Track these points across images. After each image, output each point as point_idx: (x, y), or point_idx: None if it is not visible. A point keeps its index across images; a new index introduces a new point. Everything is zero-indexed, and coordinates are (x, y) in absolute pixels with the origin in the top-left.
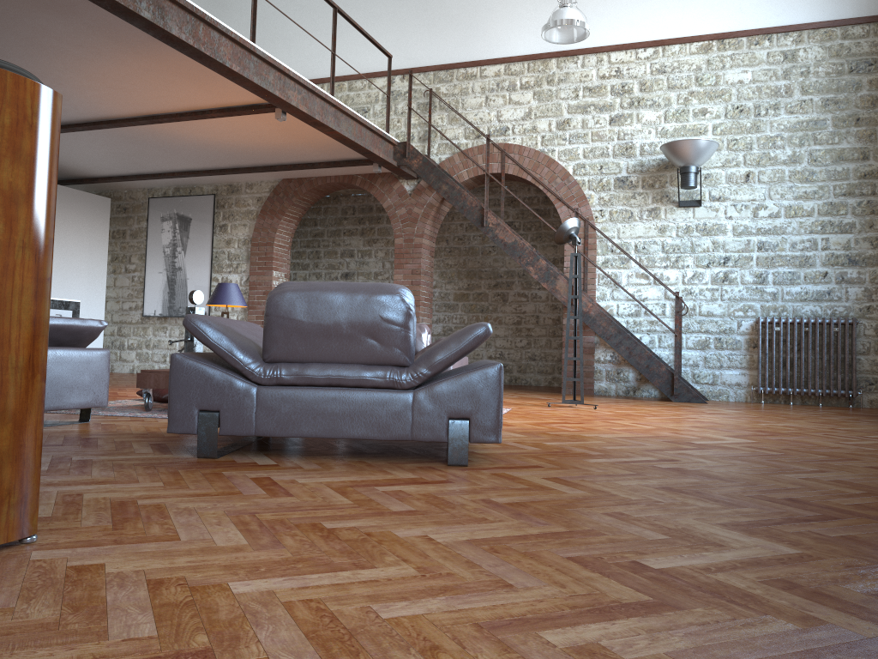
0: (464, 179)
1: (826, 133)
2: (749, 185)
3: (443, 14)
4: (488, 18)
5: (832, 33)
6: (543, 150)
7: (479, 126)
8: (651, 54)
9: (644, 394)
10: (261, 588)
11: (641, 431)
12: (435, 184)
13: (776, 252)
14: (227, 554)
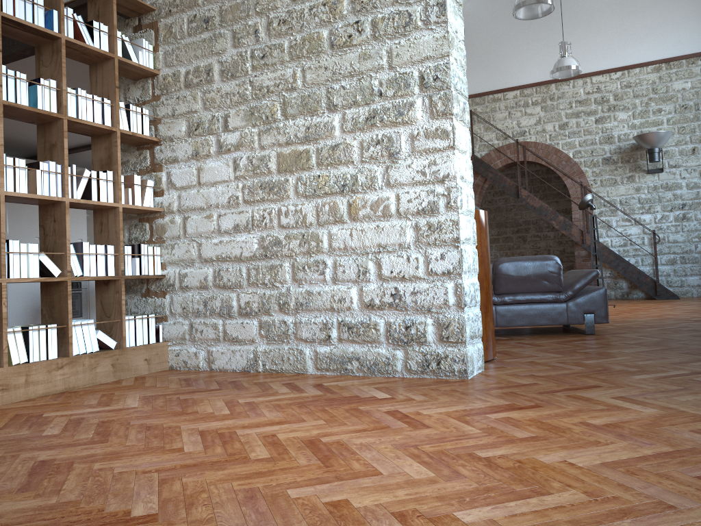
0: (498, 167)
1: None
2: (695, 156)
3: (474, 60)
4: (505, 61)
5: None
6: (551, 144)
7: (506, 131)
8: (620, 75)
9: (634, 296)
10: (592, 362)
11: (656, 316)
12: (484, 173)
13: None
14: (564, 357)
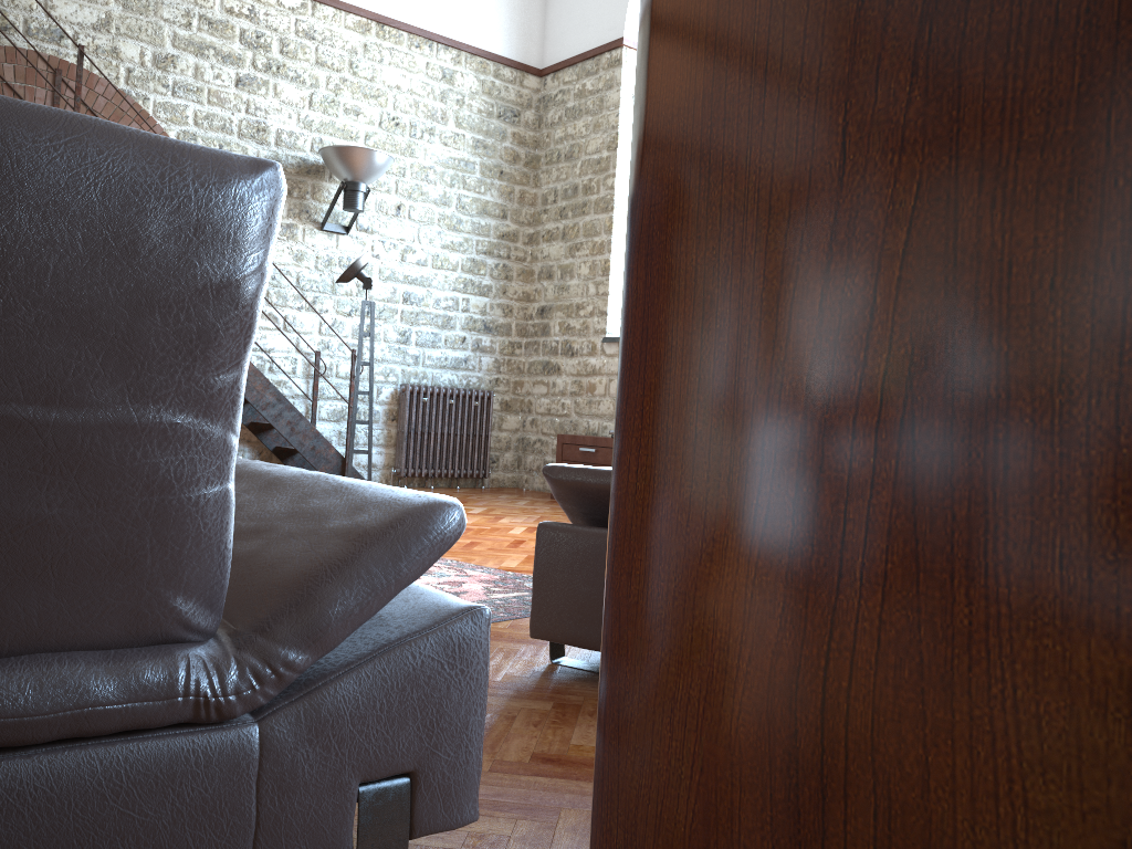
0: None
1: (474, 179)
2: (400, 220)
3: None
4: None
5: (487, 67)
6: (129, 93)
7: (8, 11)
8: (298, 6)
9: None
10: None
11: None
12: None
13: (420, 307)
14: None
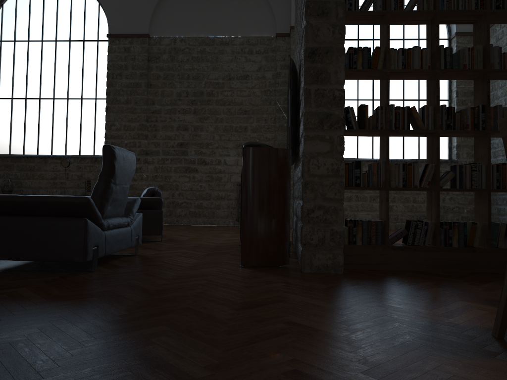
0: None
1: None
2: None
3: None
4: None
5: None
6: None
7: None
8: None
9: None
10: None
11: None
12: None
13: None
14: None
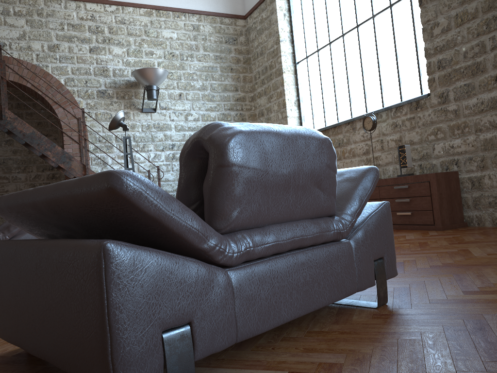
0: None
1: (217, 74)
2: (182, 101)
3: None
4: None
5: (215, 19)
6: (38, 65)
7: None
8: (115, 10)
9: None
10: None
11: None
12: None
13: None
14: None
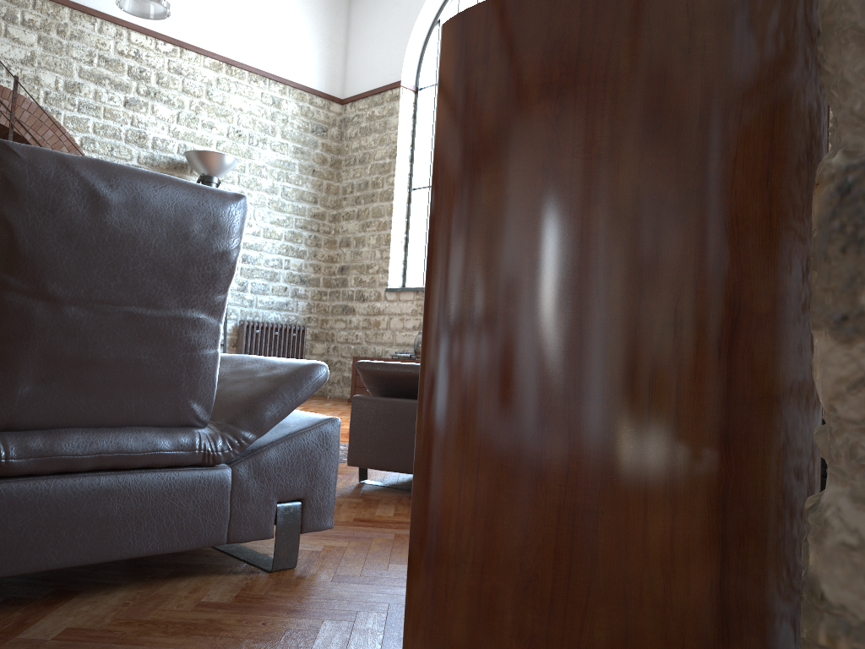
0: None
1: (294, 175)
2: None
3: None
4: None
5: (304, 96)
6: (46, 109)
7: None
8: (170, 51)
9: None
10: None
11: None
12: None
13: (255, 265)
14: None
